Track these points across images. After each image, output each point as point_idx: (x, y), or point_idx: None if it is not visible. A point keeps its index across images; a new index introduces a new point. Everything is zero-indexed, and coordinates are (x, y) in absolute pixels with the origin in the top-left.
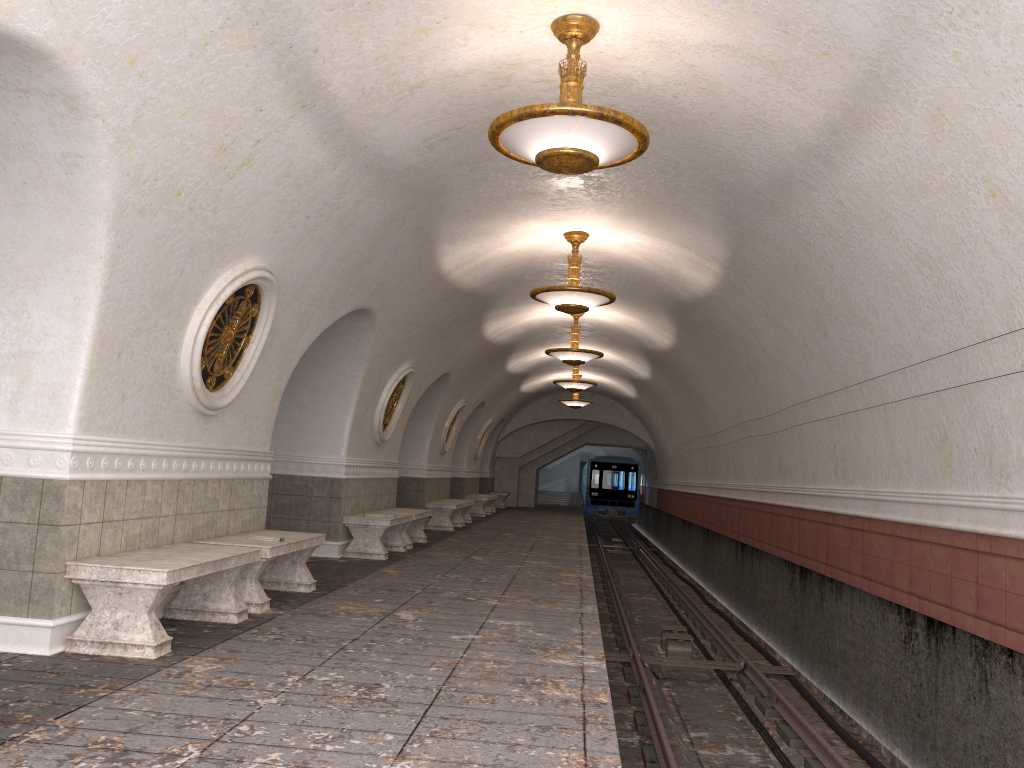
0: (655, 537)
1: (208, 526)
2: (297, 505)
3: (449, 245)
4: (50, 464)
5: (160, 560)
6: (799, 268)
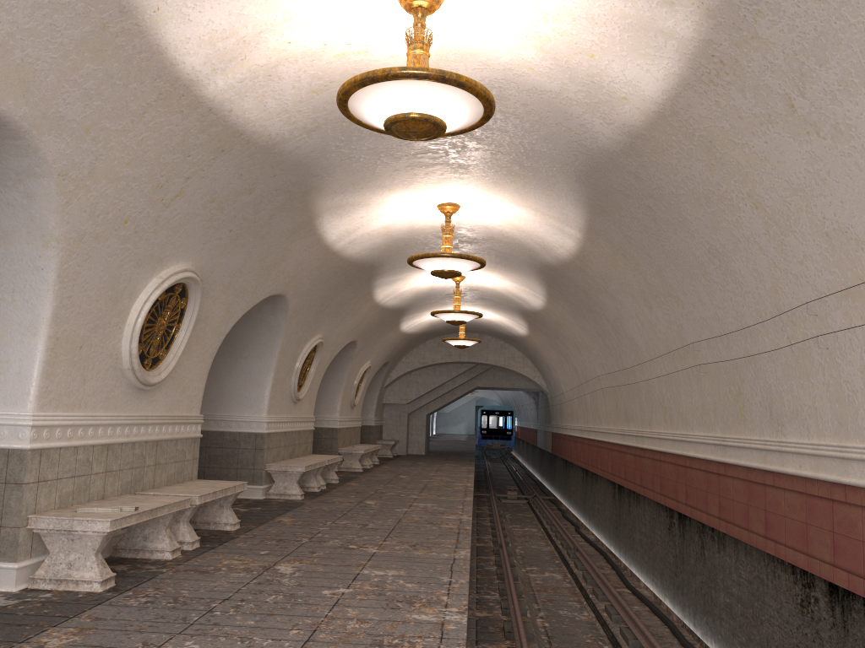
0: (550, 482)
1: None
2: None
3: None
4: None
5: None
6: None
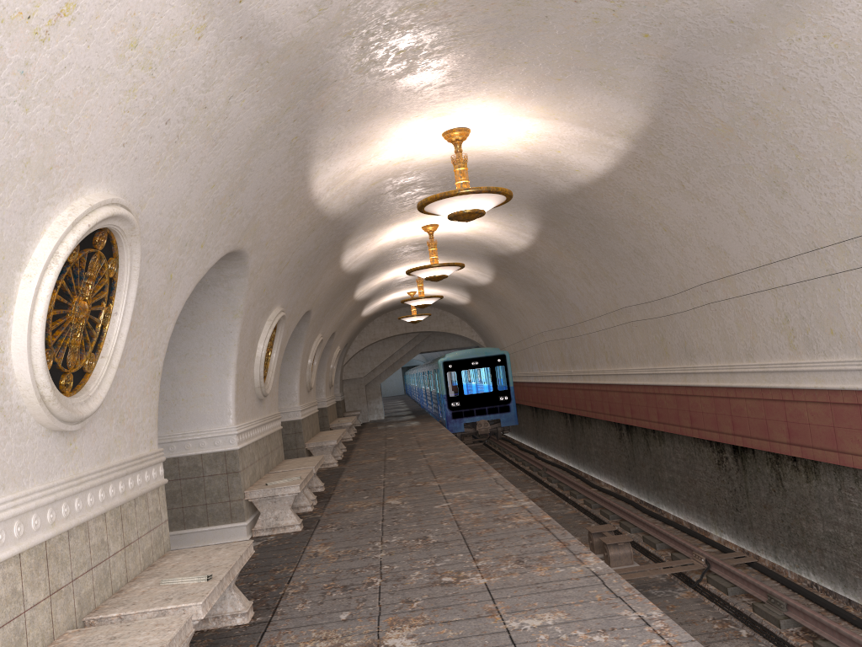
0: None
1: (100, 585)
2: (189, 490)
3: (323, 161)
4: None
5: None
6: (761, 118)
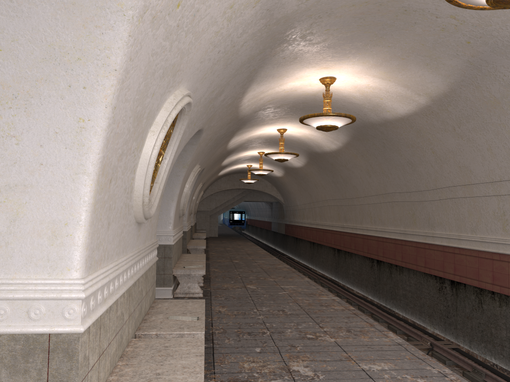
0: (283, 249)
1: (139, 314)
2: None
3: (256, 84)
4: (56, 316)
5: None
6: None
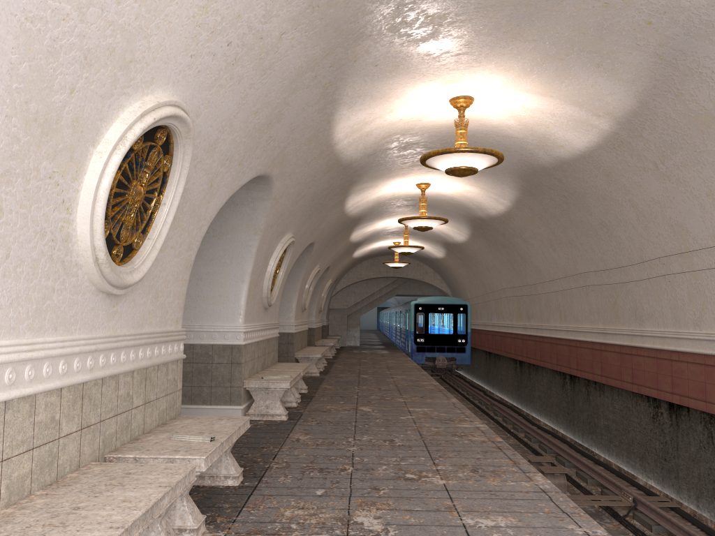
0: None
1: (122, 430)
2: (199, 372)
3: (347, 109)
4: None
5: (61, 530)
6: None
